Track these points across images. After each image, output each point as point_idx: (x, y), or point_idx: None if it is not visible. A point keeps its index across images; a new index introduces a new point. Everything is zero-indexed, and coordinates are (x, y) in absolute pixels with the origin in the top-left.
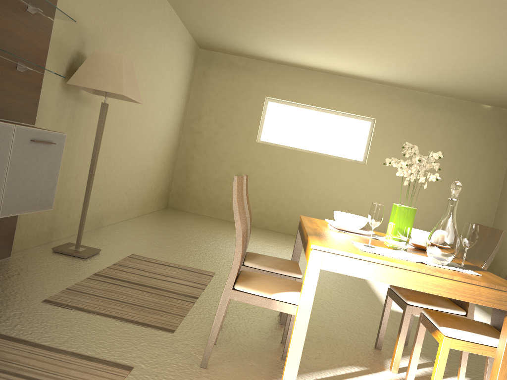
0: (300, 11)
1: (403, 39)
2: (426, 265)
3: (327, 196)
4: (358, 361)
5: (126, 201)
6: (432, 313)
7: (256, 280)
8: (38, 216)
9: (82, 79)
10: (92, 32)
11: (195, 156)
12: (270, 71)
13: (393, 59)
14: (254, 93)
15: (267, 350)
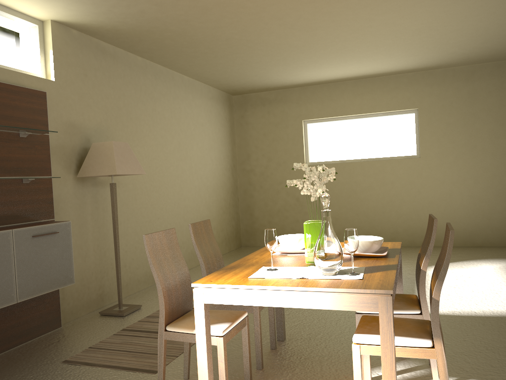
0: (278, 43)
1: (389, 32)
2: (303, 280)
3: (388, 199)
4: (328, 376)
5: (183, 253)
6: (363, 320)
7: (190, 318)
8: (84, 288)
9: (87, 170)
10: (95, 128)
11: (253, 193)
12: (300, 95)
13: (399, 49)
14: (290, 120)
15: (236, 377)
